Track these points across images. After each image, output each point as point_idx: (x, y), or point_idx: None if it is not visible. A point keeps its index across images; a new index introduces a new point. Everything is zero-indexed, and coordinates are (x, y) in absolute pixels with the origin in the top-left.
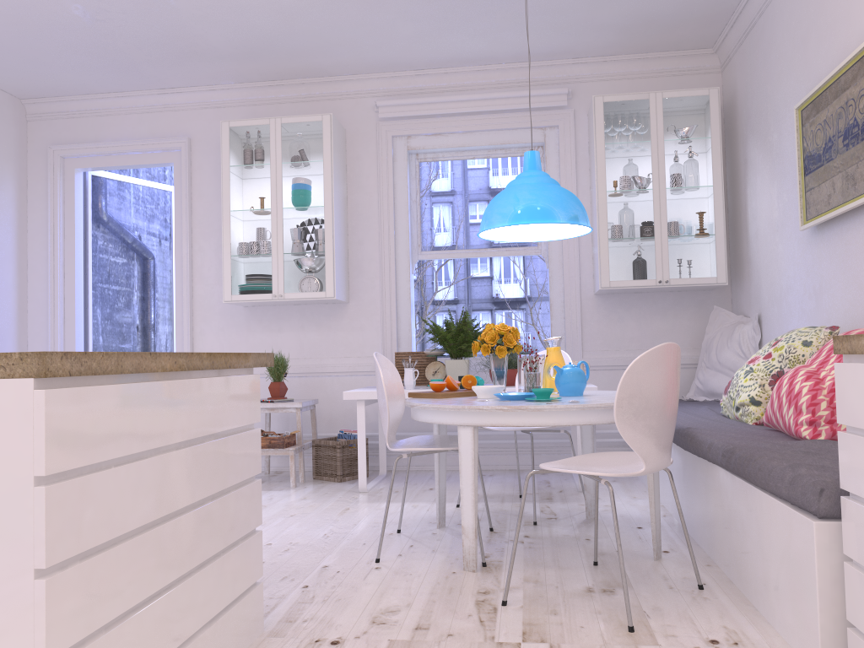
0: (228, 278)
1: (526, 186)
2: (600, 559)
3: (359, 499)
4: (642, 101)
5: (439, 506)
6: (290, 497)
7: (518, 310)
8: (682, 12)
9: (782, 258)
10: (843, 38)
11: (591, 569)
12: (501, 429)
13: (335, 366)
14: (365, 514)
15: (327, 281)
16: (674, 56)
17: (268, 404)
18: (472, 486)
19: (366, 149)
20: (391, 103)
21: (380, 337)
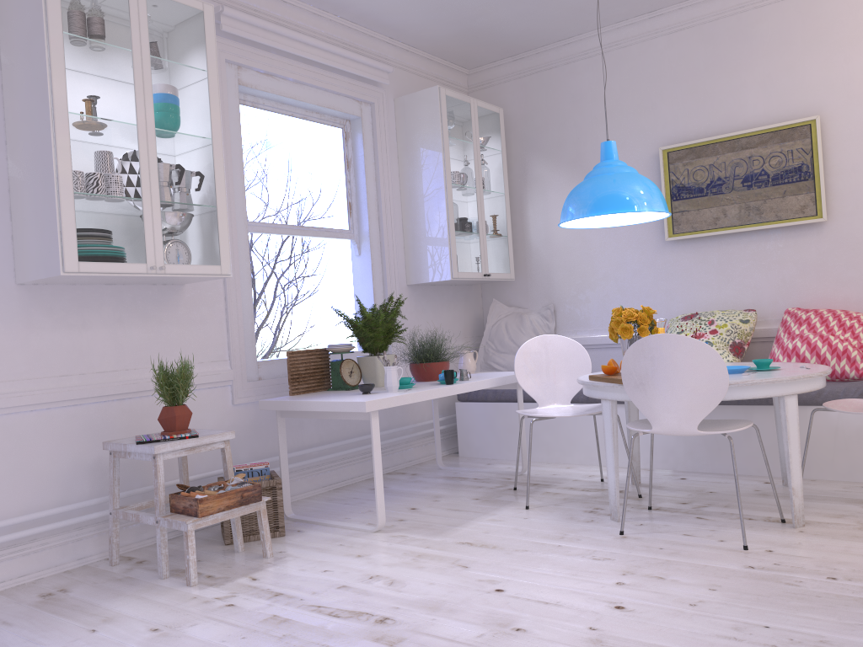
0: (71, 232)
1: (642, 176)
2: (780, 496)
3: (420, 535)
4: (467, 104)
5: (618, 498)
6: (338, 561)
7: None
8: (514, 36)
9: (604, 260)
10: (728, 111)
11: (808, 501)
12: (583, 415)
13: None
14: (508, 538)
15: (222, 250)
16: (447, 67)
17: (190, 441)
18: (798, 449)
19: None
20: (241, 16)
21: (226, 333)
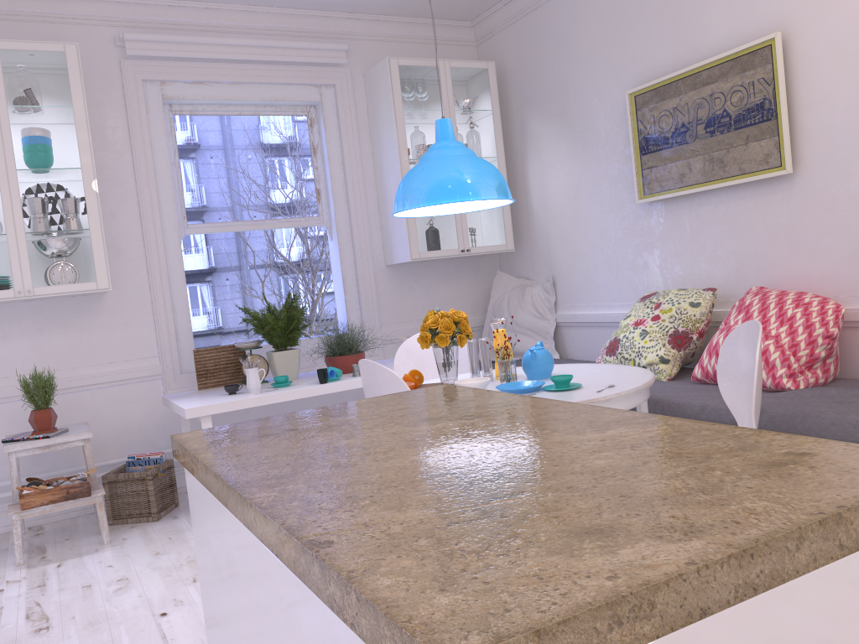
0: None
1: (462, 158)
2: None
3: None
4: (433, 68)
5: None
6: (134, 557)
7: (204, 282)
8: None
9: (591, 227)
10: (693, 37)
11: None
12: None
13: (97, 376)
14: None
15: (98, 268)
16: (439, 25)
17: (41, 441)
18: None
19: (108, 94)
20: (145, 38)
21: (154, 332)
